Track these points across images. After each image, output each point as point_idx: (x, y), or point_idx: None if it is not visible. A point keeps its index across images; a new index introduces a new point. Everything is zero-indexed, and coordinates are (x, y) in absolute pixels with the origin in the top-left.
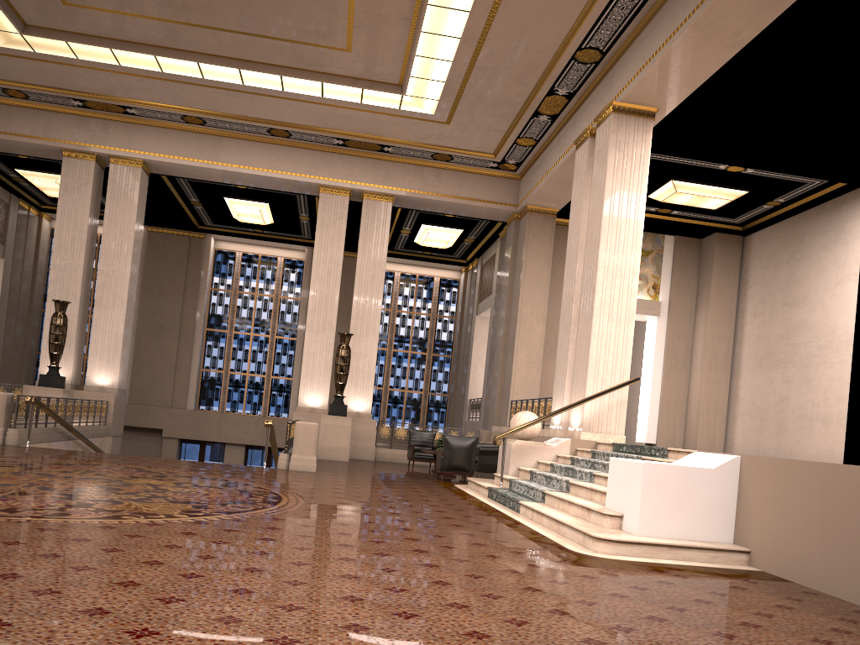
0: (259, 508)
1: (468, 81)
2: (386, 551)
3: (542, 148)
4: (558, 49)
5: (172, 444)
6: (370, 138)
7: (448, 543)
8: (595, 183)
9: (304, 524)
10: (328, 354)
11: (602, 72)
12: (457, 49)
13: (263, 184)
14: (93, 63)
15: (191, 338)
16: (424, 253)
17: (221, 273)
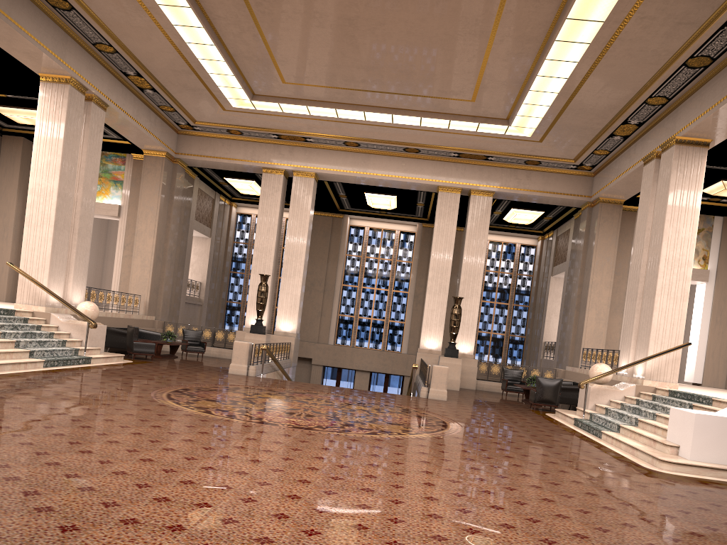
0: (439, 429)
1: (560, 117)
2: (534, 461)
3: (613, 156)
4: (632, 96)
5: (318, 369)
6: (479, 151)
7: (566, 458)
8: (659, 195)
9: (475, 442)
10: (442, 310)
11: (667, 110)
12: (554, 99)
13: (396, 185)
14: (292, 114)
15: (333, 292)
16: (509, 226)
17: (353, 243)
